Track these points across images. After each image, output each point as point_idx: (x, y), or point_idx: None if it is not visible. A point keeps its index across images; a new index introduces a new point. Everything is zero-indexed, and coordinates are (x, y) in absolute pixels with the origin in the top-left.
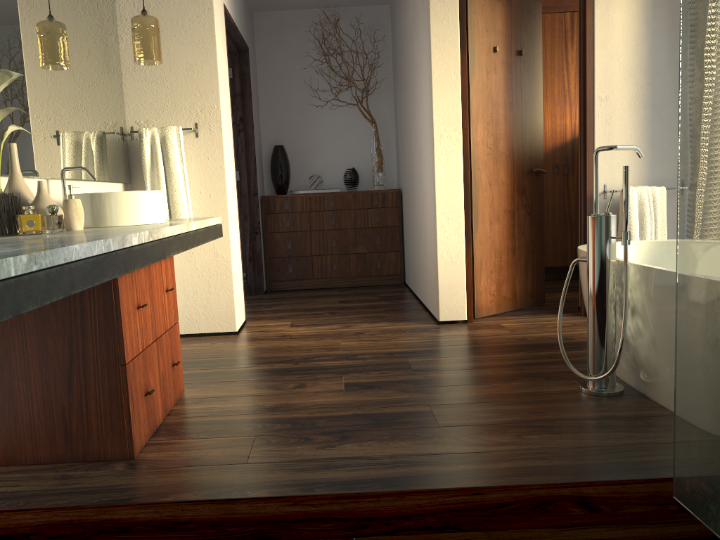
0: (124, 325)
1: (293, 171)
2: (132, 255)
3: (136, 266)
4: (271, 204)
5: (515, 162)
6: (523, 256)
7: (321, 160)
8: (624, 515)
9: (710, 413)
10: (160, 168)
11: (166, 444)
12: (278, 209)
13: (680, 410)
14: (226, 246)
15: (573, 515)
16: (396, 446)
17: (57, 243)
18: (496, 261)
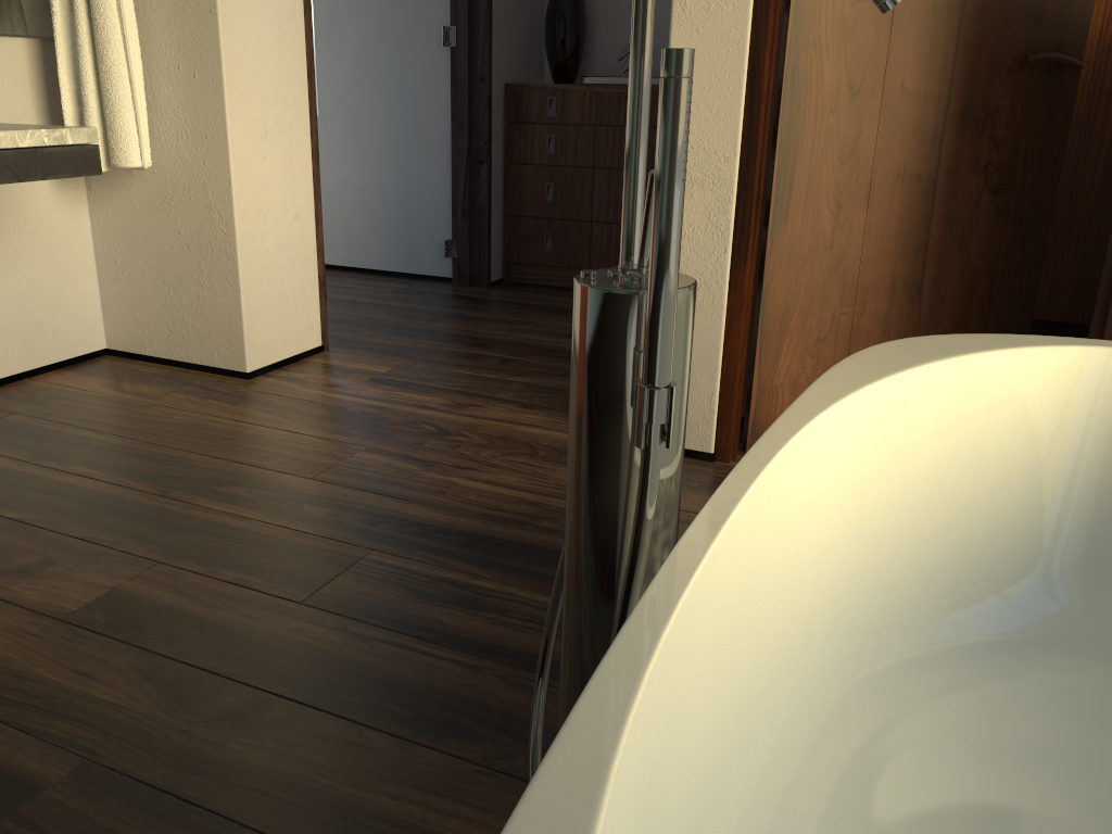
0: None
1: (604, 34)
2: None
3: None
4: (523, 102)
5: (966, 30)
6: (949, 310)
7: (664, 10)
8: None
9: None
10: (77, 7)
11: None
12: (534, 114)
13: None
14: (224, 192)
15: None
16: None
17: None
18: (842, 315)
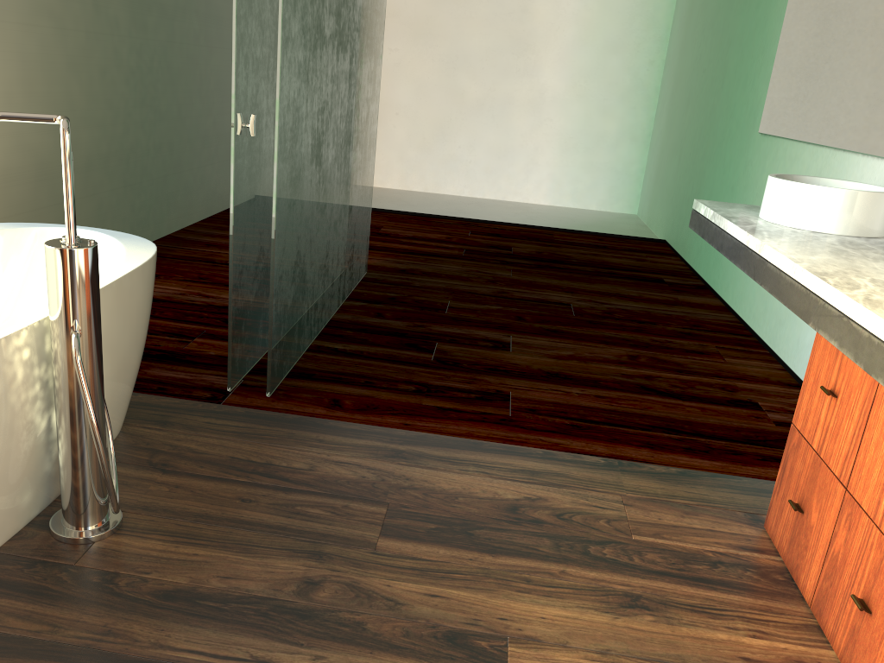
0: (806, 381)
1: None
2: (764, 269)
3: (764, 284)
4: None
5: None
6: None
7: None
8: (319, 394)
9: (285, 307)
10: None
11: (749, 548)
12: None
13: (275, 326)
14: None
15: (353, 400)
16: (454, 483)
17: (765, 230)
18: None
